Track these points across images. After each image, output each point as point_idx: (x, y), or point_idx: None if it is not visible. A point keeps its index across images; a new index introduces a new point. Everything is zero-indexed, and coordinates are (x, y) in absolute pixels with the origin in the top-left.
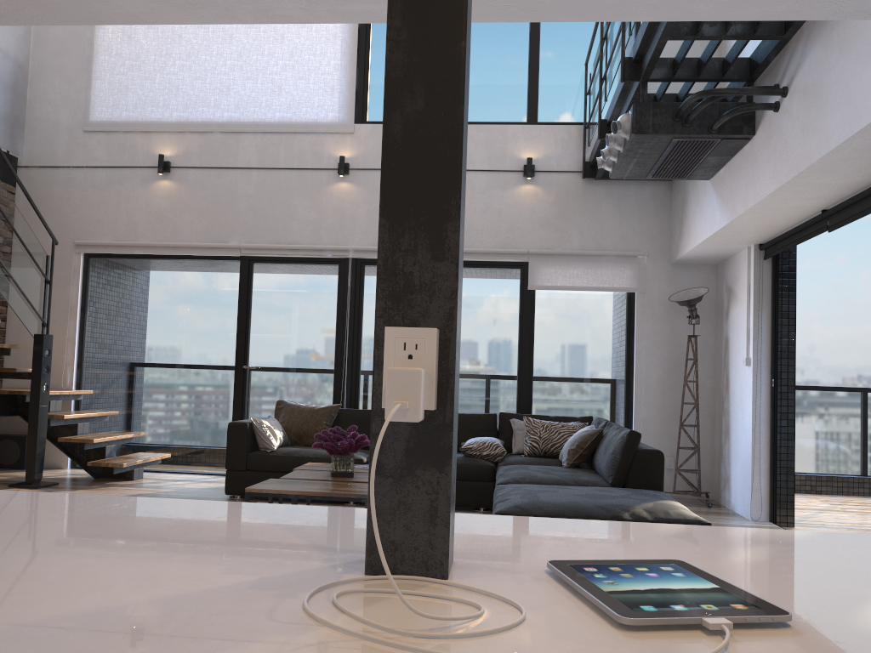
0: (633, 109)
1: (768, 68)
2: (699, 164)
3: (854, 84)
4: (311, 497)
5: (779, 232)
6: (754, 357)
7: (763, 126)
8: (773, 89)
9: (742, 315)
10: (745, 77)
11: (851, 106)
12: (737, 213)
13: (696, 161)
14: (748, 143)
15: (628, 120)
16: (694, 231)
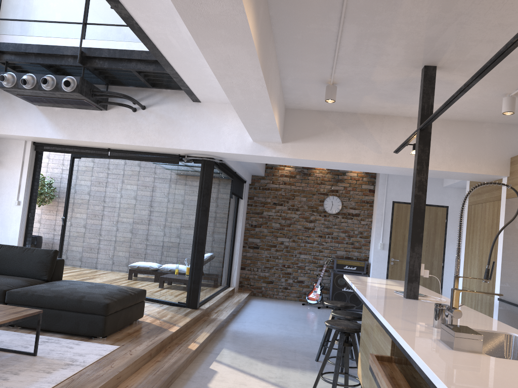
0: (80, 79)
1: (125, 87)
2: (56, 104)
3: (201, 133)
4: (17, 321)
5: (62, 144)
6: (24, 201)
7: (117, 110)
8: (143, 106)
9: (9, 175)
10: (110, 83)
11: (198, 140)
12: (80, 139)
13: (61, 103)
14: (98, 110)
15: (74, 83)
16: (3, 125)
